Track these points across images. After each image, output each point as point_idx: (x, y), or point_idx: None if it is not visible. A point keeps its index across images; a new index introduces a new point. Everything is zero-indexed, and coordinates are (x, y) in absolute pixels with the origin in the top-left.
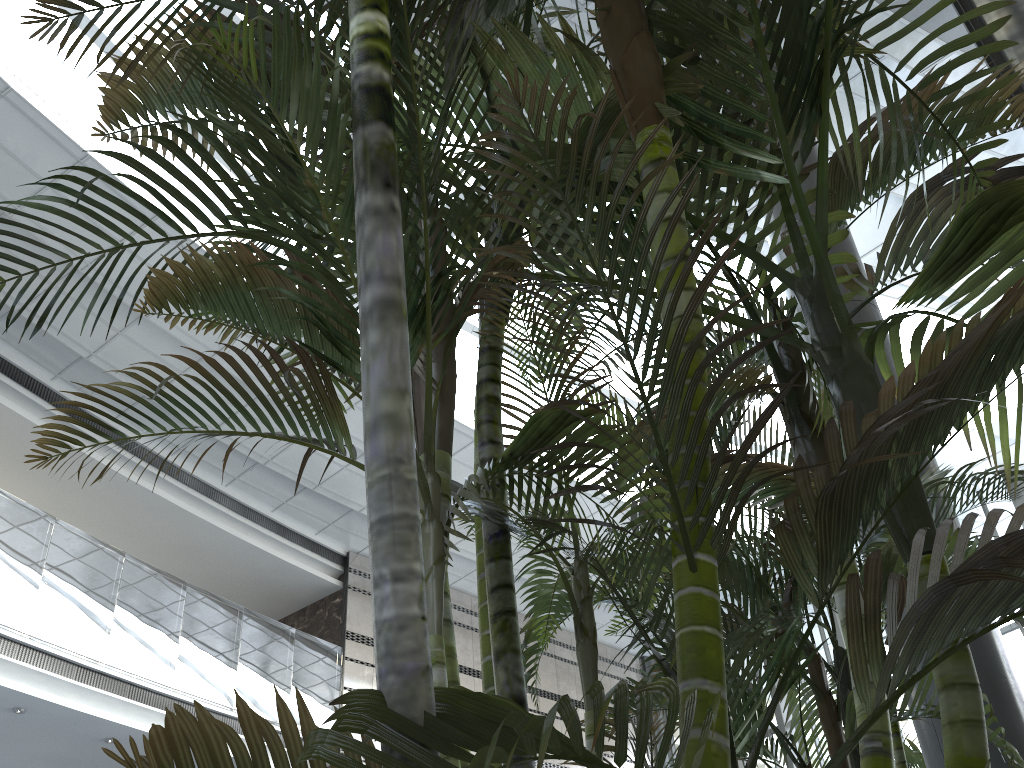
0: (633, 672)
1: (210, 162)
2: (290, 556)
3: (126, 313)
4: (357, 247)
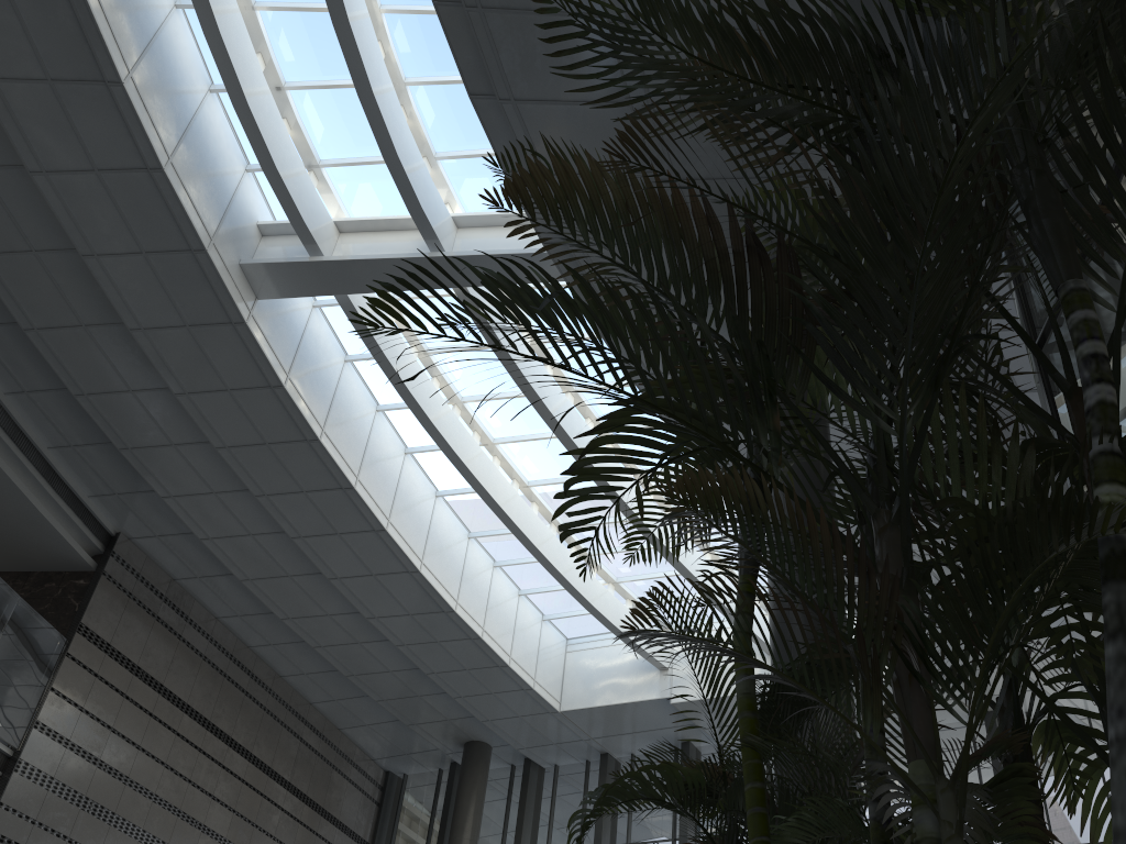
0: (373, 784)
1: (676, 344)
2: (46, 508)
3: (3, 152)
4: (1116, 676)
